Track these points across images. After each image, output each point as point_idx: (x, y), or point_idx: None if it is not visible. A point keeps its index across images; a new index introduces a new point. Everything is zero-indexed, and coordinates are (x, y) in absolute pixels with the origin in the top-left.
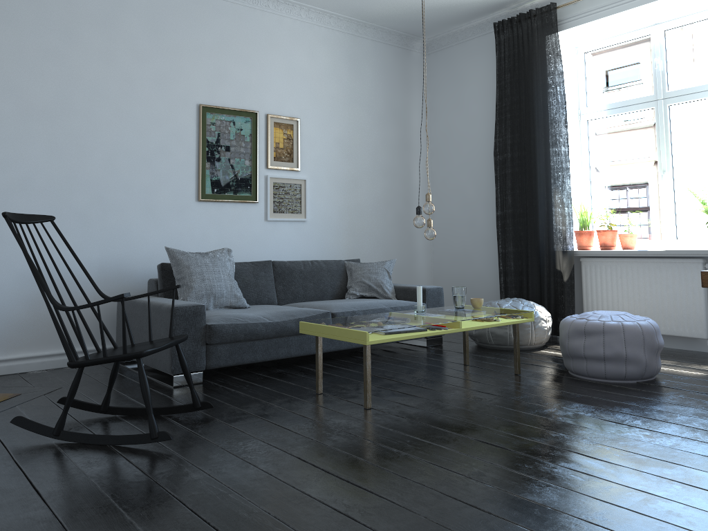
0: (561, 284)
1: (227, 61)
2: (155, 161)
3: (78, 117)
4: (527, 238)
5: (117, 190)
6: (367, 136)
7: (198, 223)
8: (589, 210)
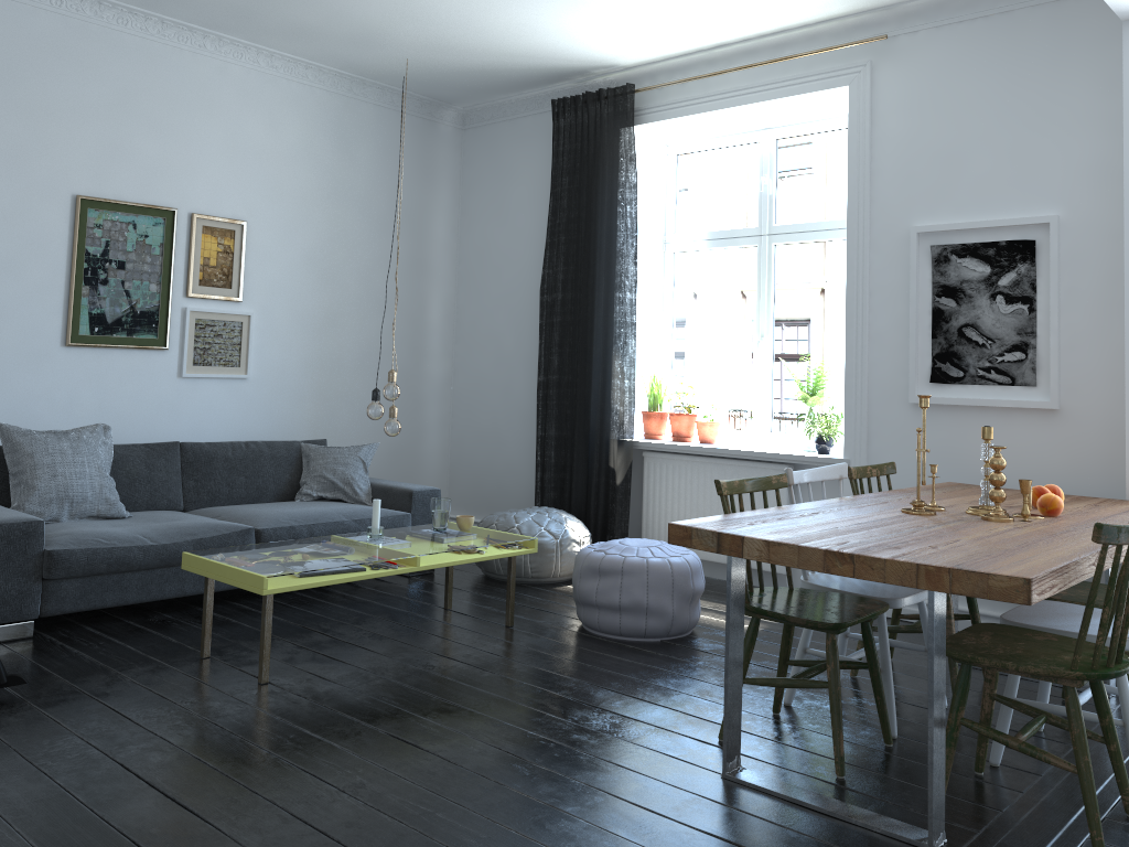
0: (613, 488)
1: (128, 129)
2: None
3: None
4: (575, 419)
5: None
6: (357, 250)
7: (64, 380)
8: (668, 381)
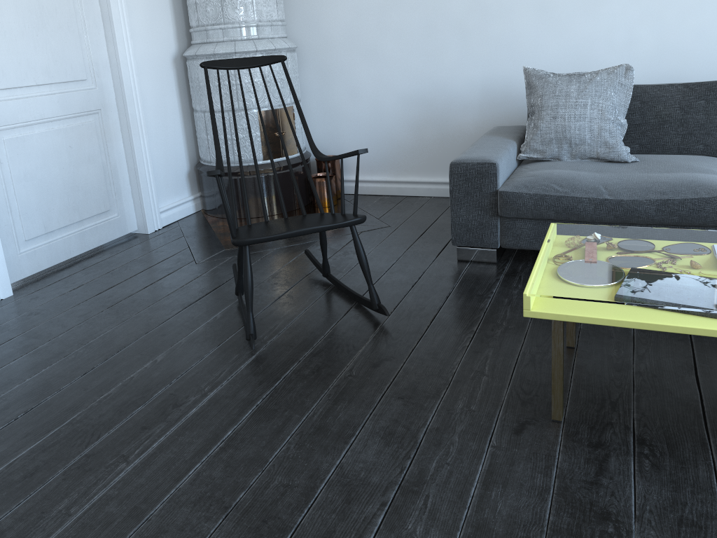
0: None
1: None
2: None
3: None
4: None
5: None
6: None
7: (621, 22)
8: None
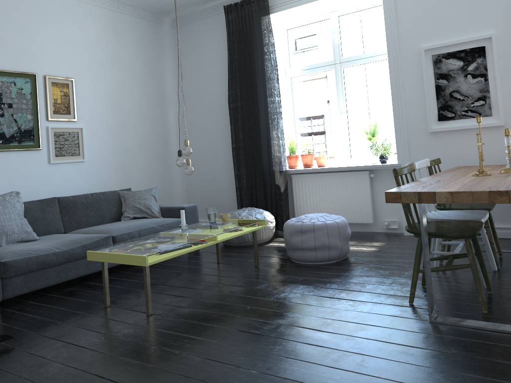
0: (279, 194)
1: (4, 30)
2: None
3: None
4: (255, 163)
5: None
6: (131, 91)
7: None
8: (294, 140)
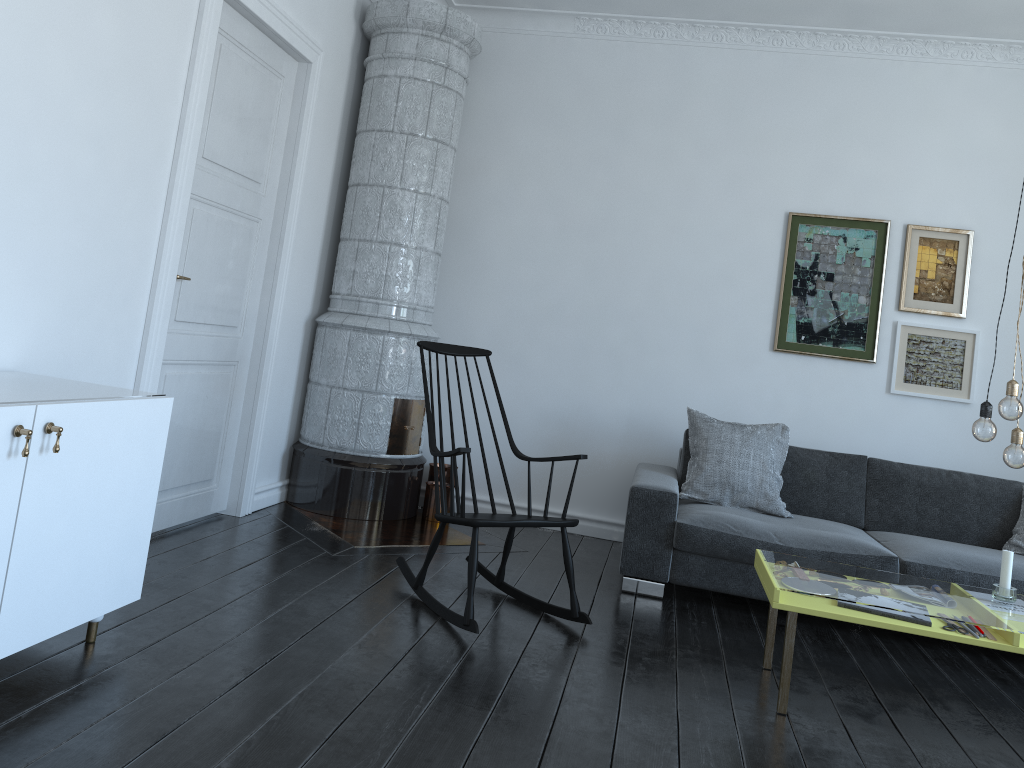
0: None
1: (841, 146)
2: (714, 291)
3: (622, 233)
4: None
5: (659, 326)
6: None
7: (770, 383)
8: None
